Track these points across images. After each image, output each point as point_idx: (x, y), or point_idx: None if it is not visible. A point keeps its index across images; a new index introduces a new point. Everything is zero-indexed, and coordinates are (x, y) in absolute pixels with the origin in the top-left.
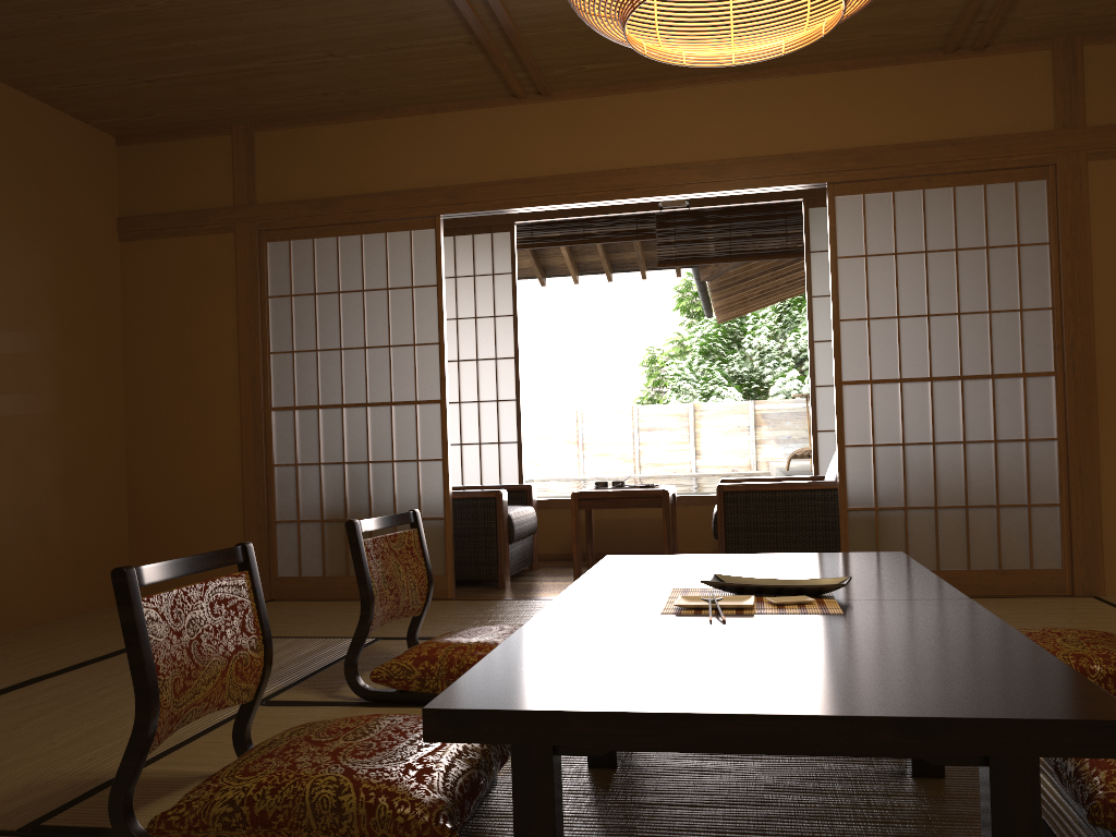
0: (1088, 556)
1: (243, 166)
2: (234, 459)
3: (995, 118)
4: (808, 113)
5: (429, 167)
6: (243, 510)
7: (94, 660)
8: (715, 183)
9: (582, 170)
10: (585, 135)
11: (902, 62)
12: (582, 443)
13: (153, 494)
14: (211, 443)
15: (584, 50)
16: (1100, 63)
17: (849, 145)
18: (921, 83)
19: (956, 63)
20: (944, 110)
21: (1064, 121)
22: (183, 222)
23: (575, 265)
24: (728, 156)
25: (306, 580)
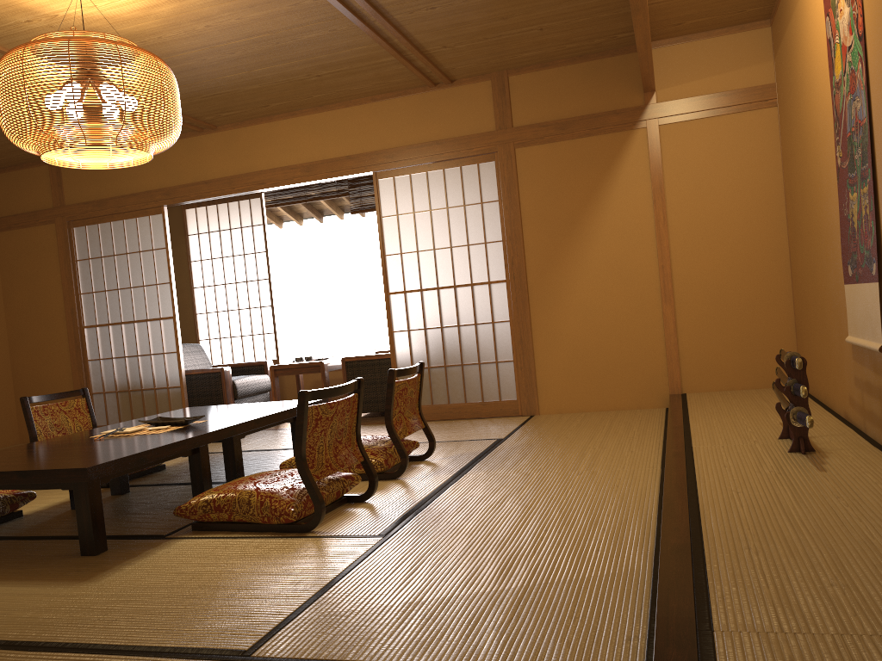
0: (528, 391)
1: (56, 183)
2: (67, 358)
3: (462, 125)
4: (358, 130)
5: (155, 177)
6: (74, 388)
7: None
8: (310, 176)
9: (237, 173)
10: (237, 152)
11: (408, 94)
12: None
13: (26, 380)
14: (54, 349)
15: (210, 108)
16: (519, 87)
17: (382, 148)
18: (419, 106)
19: (438, 92)
20: (433, 122)
21: (500, 125)
22: (27, 219)
23: (339, 207)
24: (316, 159)
25: None
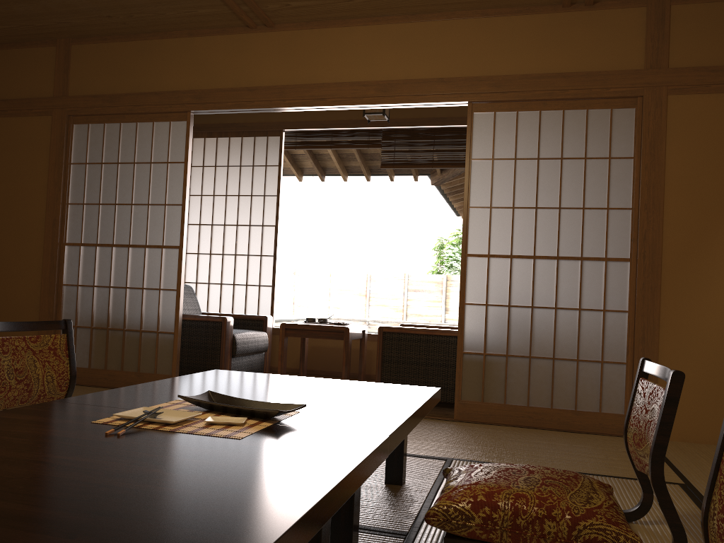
0: None
1: (61, 68)
2: (37, 278)
3: (598, 58)
4: (457, 48)
5: (186, 75)
6: (39, 315)
7: None
8: (385, 98)
9: (291, 83)
10: (296, 57)
11: (531, 12)
12: (369, 296)
13: None
14: (23, 265)
15: None
16: (683, 19)
17: (486, 74)
18: (544, 29)
19: (572, 15)
20: (560, 50)
21: (651, 63)
22: (18, 106)
23: (344, 168)
24: (396, 78)
25: (77, 370)
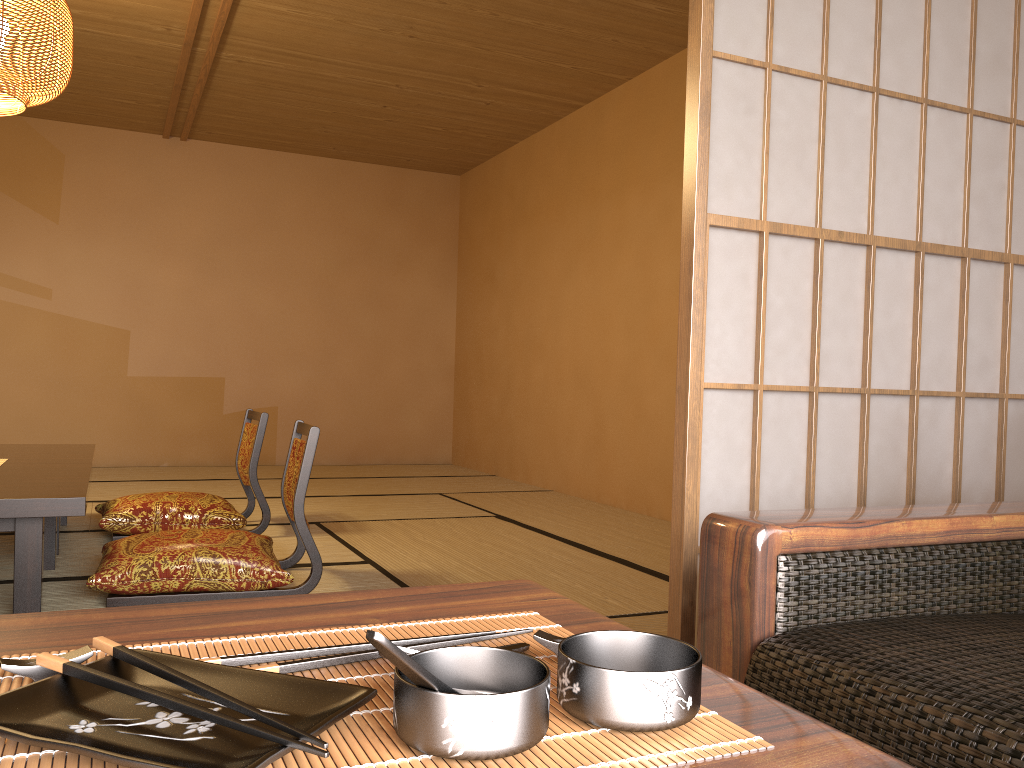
0: None
1: None
2: None
3: None
4: None
5: None
6: None
7: (662, 576)
8: None
9: None
10: None
11: None
12: None
13: None
14: None
15: None
16: None
17: None
18: None
19: None
20: None
21: None
22: None
23: None
24: None
25: None
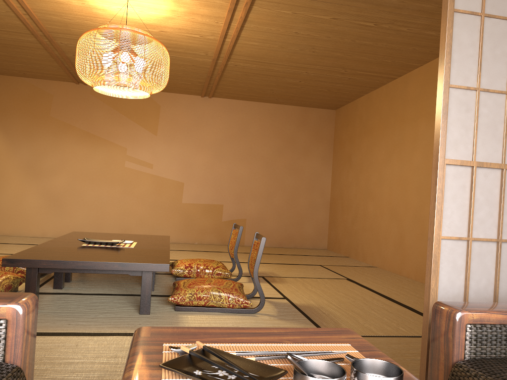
0: None
1: None
2: None
3: None
4: None
5: None
6: None
7: None
8: None
9: None
10: None
11: None
12: None
13: None
14: None
15: None
16: None
17: None
18: None
19: None
20: None
21: None
22: None
23: None
24: None
25: None
